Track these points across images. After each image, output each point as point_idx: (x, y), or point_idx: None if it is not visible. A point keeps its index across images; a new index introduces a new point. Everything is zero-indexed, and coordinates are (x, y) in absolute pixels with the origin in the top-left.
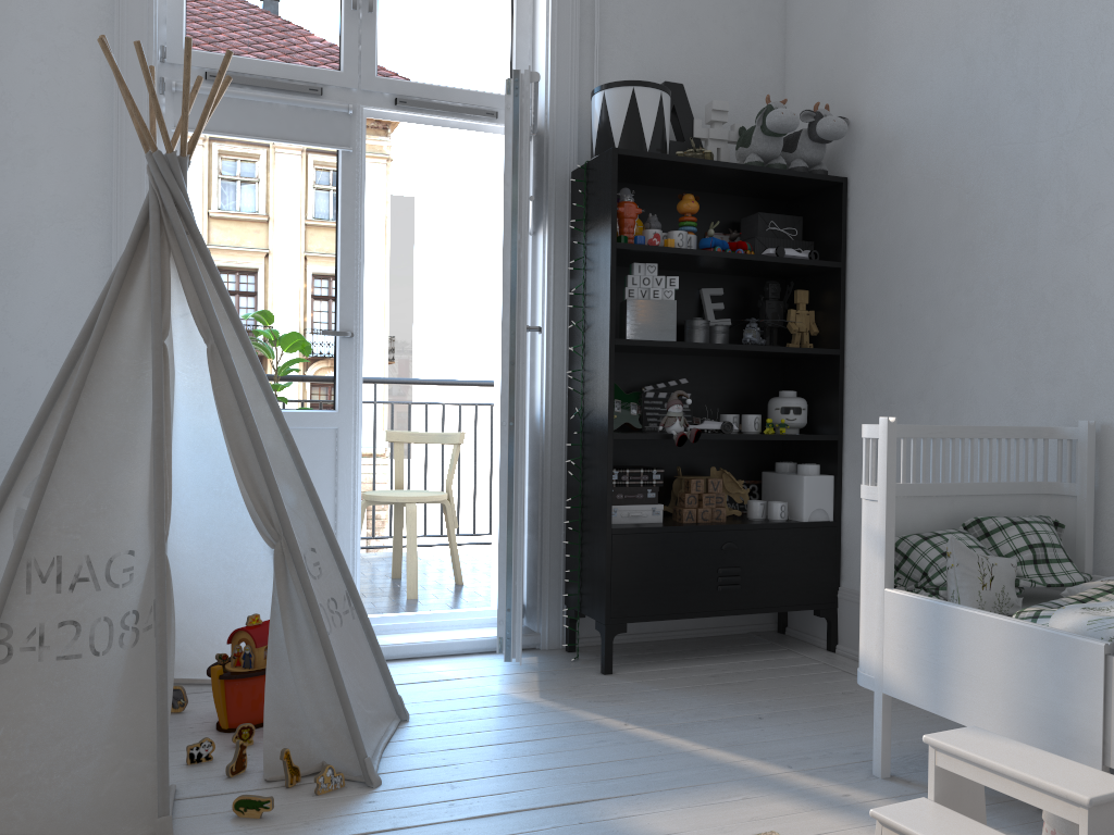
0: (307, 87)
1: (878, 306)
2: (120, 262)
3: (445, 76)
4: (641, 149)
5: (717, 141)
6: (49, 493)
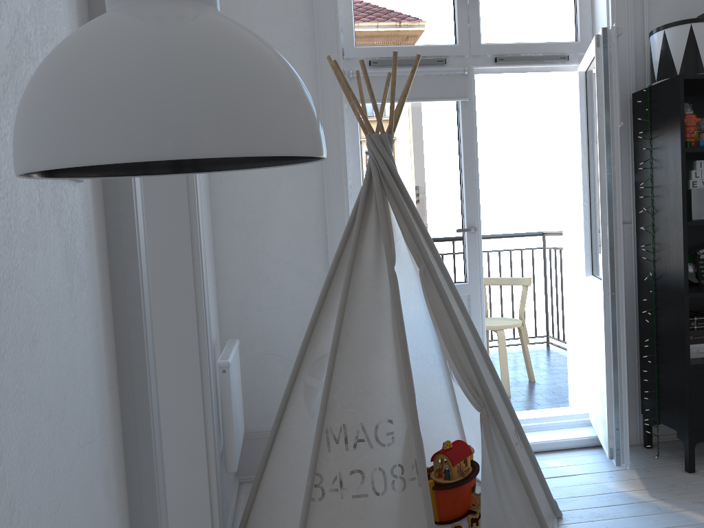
0: (435, 60)
1: None
2: (357, 214)
3: (528, 35)
4: (699, 72)
5: None
6: (333, 380)
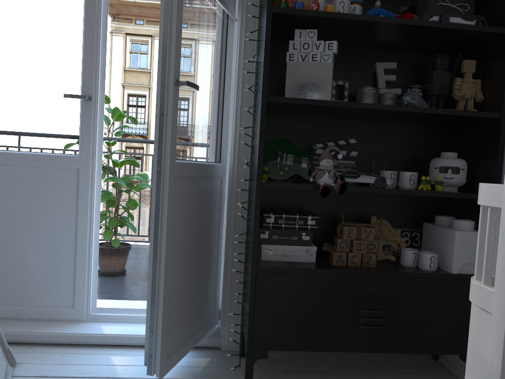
0: None
1: None
2: None
3: None
4: None
5: None
6: None
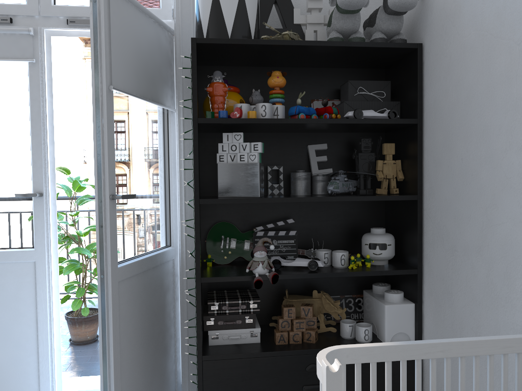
0: None
1: (445, 158)
2: None
3: None
4: (223, 37)
5: (314, 25)
6: None
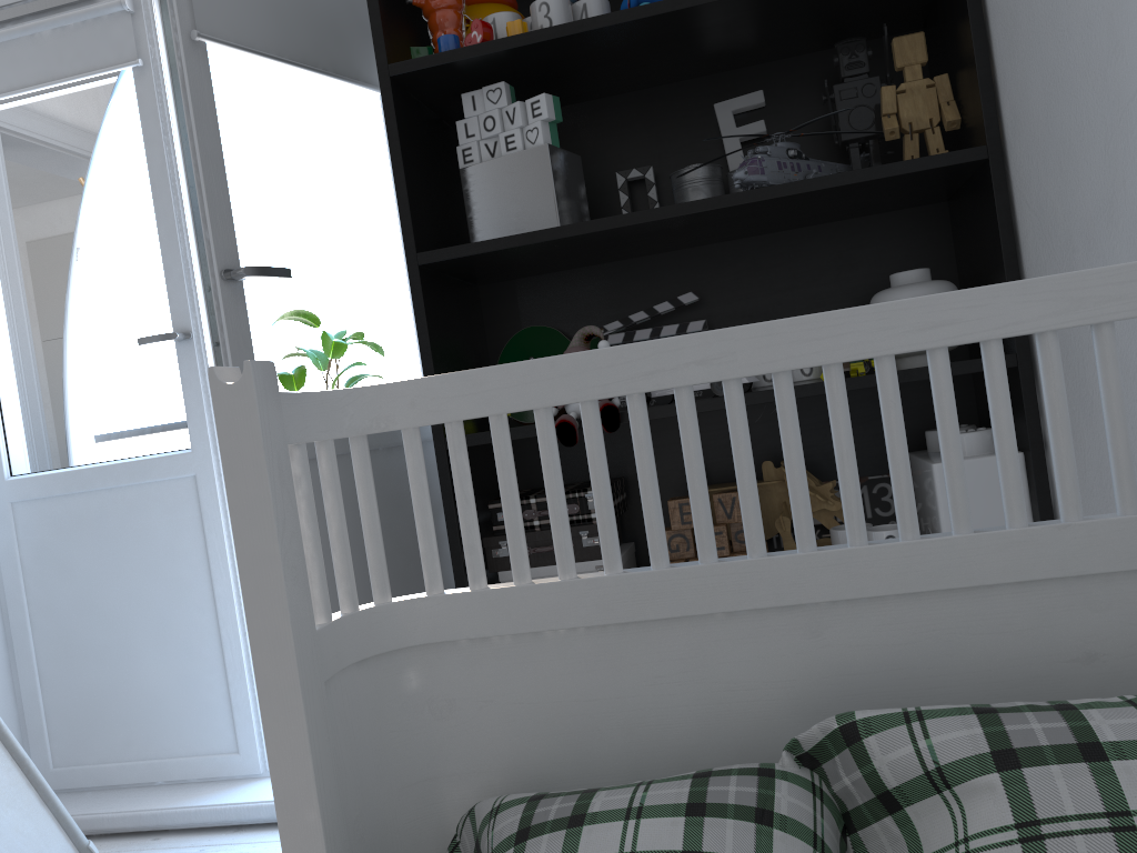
0: None
1: (1021, 0)
2: None
3: None
4: None
5: None
6: None
